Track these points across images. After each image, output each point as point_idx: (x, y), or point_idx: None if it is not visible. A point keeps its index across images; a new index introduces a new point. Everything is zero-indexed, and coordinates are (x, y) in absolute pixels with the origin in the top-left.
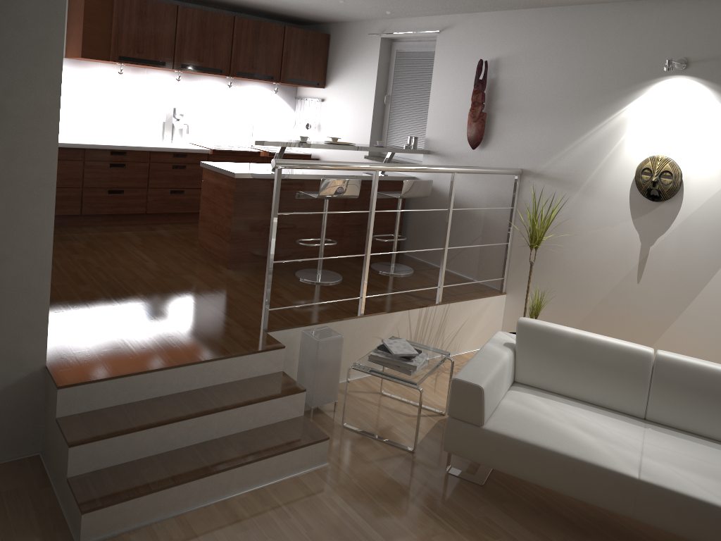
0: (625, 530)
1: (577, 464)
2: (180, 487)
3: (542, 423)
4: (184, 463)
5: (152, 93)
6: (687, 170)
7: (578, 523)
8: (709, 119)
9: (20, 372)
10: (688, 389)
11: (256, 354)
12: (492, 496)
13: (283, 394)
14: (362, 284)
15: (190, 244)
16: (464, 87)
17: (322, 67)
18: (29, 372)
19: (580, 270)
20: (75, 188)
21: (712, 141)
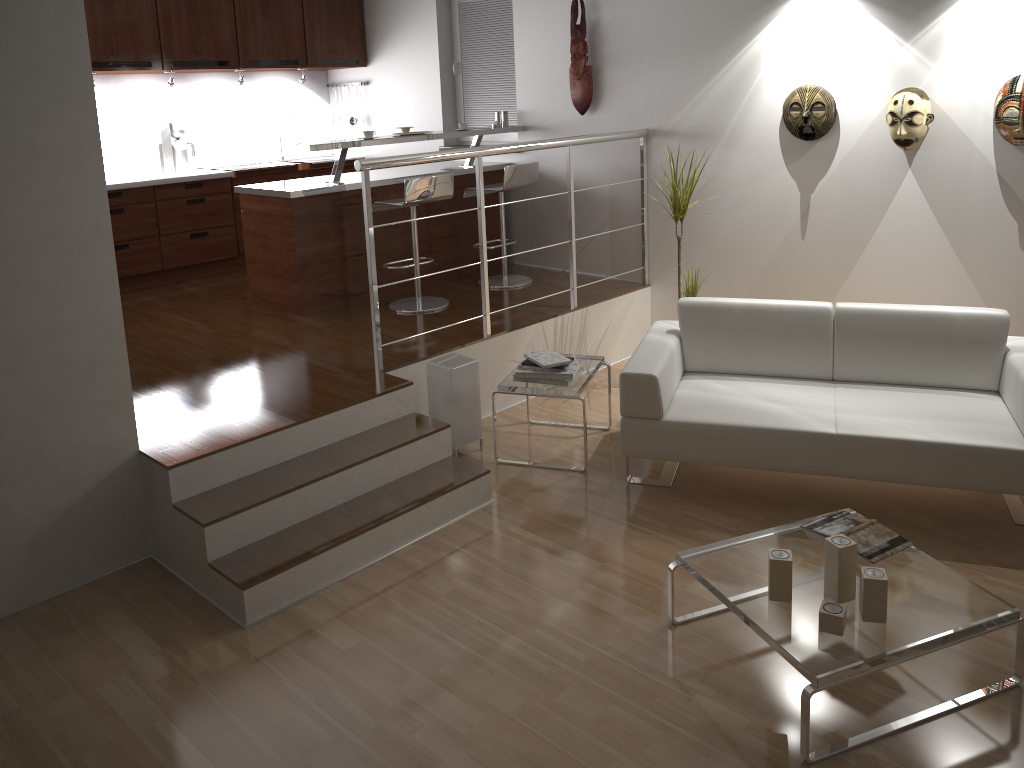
0: (829, 496)
1: (770, 434)
2: (341, 547)
3: (725, 403)
4: (336, 524)
5: (134, 107)
6: (840, 98)
7: (779, 499)
8: (857, 33)
9: (111, 463)
10: (874, 337)
11: (382, 396)
12: (683, 495)
13: (426, 433)
14: (483, 299)
15: (238, 298)
16: (558, 38)
17: (359, 38)
18: (122, 461)
19: (735, 239)
20: None
21: (864, 59)
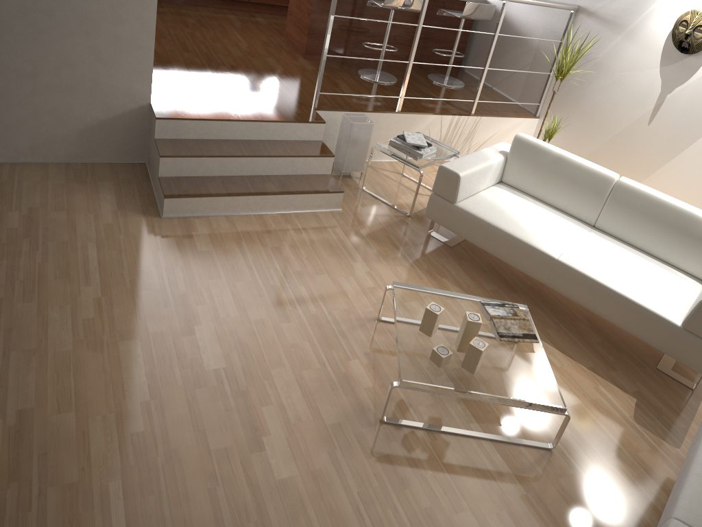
0: (546, 296)
1: (515, 241)
2: (230, 198)
3: (503, 211)
4: (236, 185)
5: None
6: None
7: (512, 284)
8: None
9: (133, 104)
10: (634, 210)
11: (302, 124)
12: (455, 255)
13: (316, 155)
14: (402, 87)
15: (279, 34)
16: None
17: None
18: (139, 105)
19: (604, 107)
20: None
21: None
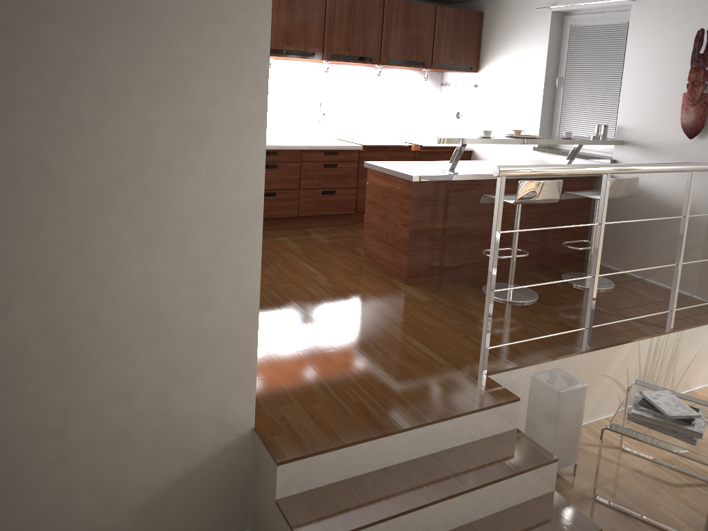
0: None
1: None
2: None
3: None
4: None
5: (296, 86)
6: None
7: None
8: None
9: (227, 437)
10: None
11: (489, 410)
12: None
13: (533, 466)
14: (588, 312)
15: (352, 252)
16: (673, 64)
17: (475, 49)
18: (237, 436)
19: None
20: None
21: None
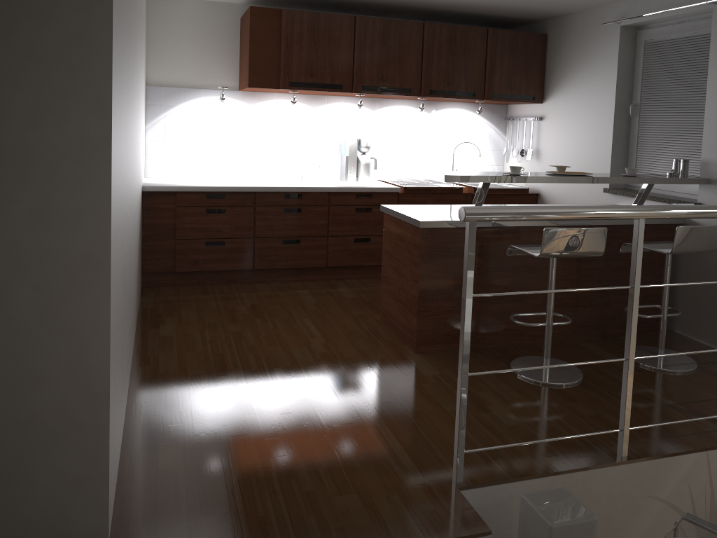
0: None
1: None
2: None
3: None
4: None
5: (334, 124)
6: None
7: None
8: None
9: None
10: None
11: None
12: None
13: None
14: (622, 408)
15: (373, 310)
16: None
17: (538, 76)
18: None
19: None
20: (246, 238)
21: None
